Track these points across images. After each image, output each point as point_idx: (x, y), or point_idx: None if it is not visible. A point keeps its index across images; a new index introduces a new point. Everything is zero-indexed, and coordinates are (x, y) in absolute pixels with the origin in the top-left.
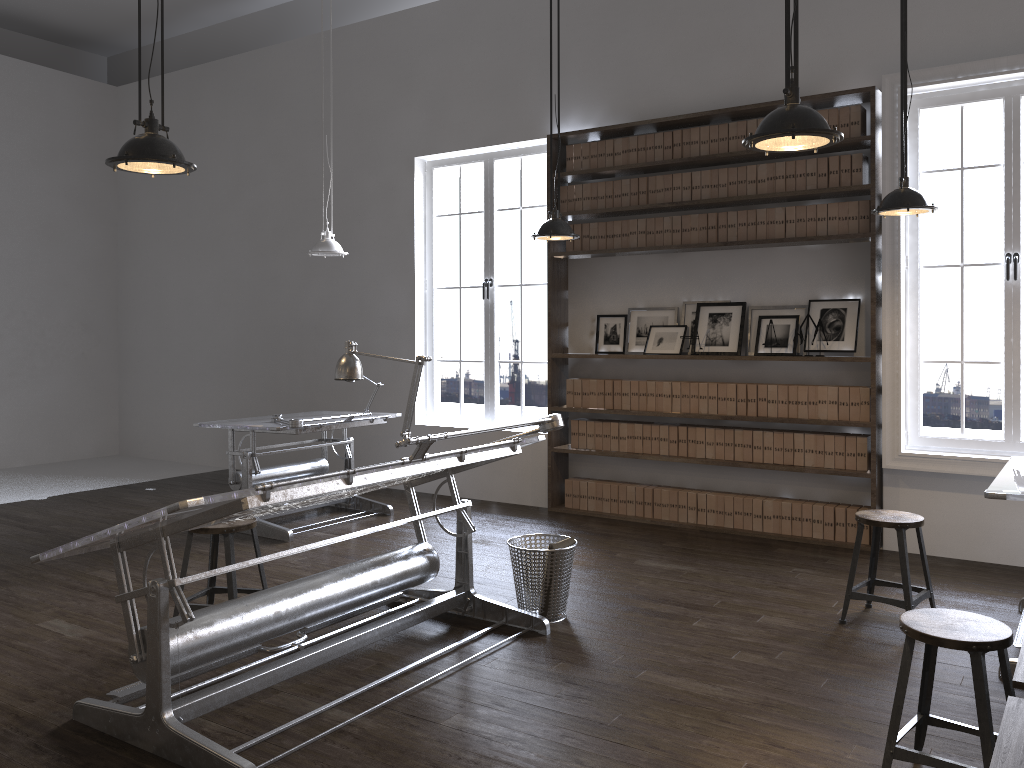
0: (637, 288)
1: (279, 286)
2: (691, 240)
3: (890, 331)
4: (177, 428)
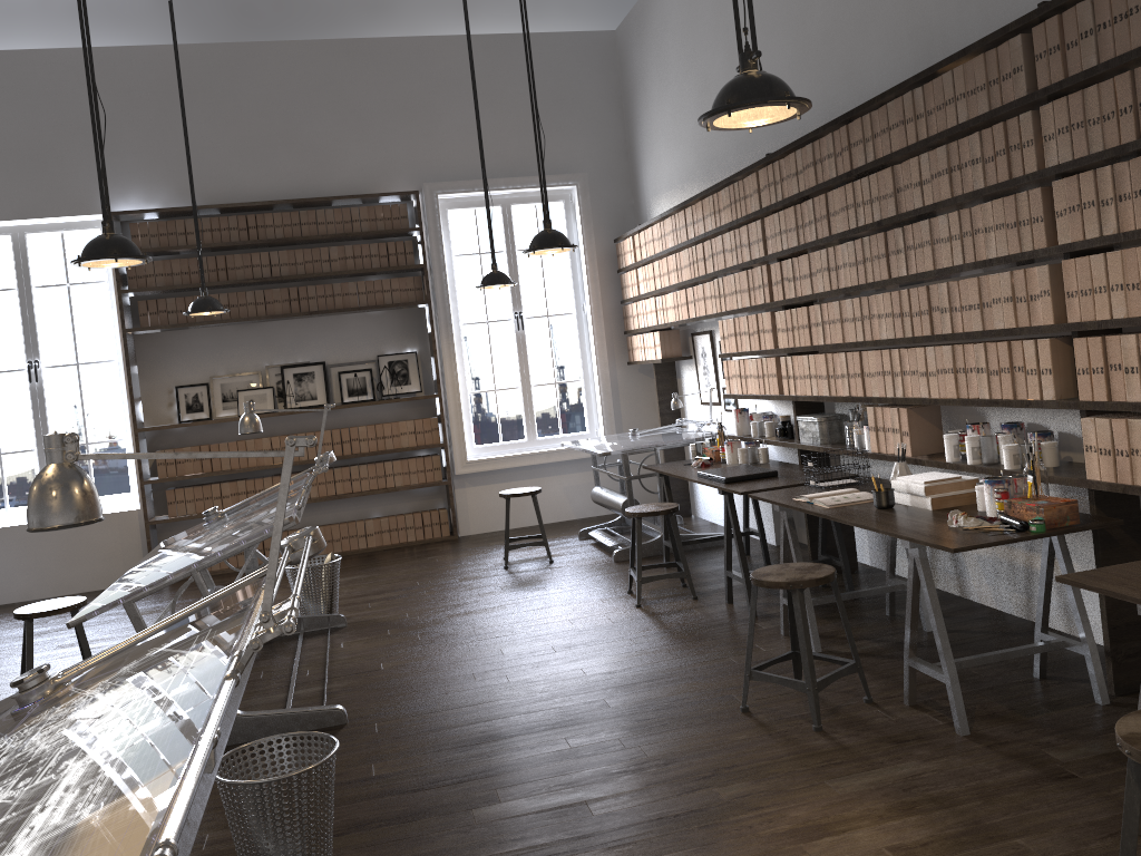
0: (216, 357)
1: None
2: (276, 311)
3: (450, 373)
4: None
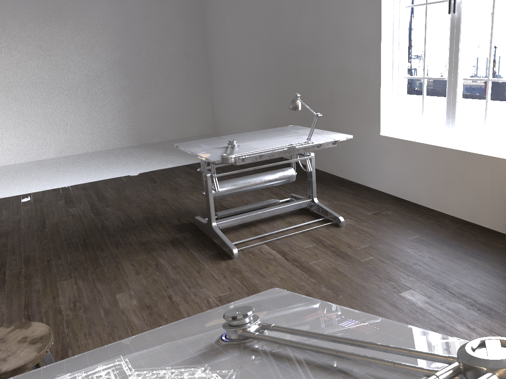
0: None
1: (283, 18)
2: None
3: None
4: (237, 120)
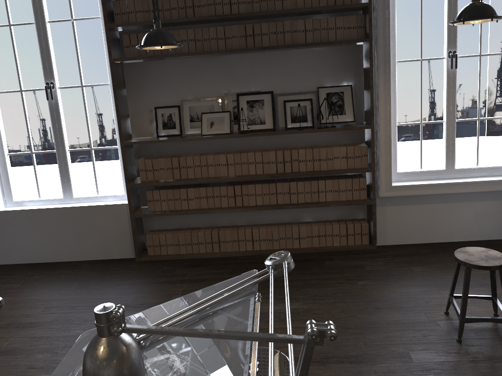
0: (186, 84)
1: None
2: (233, 46)
3: (384, 107)
4: None
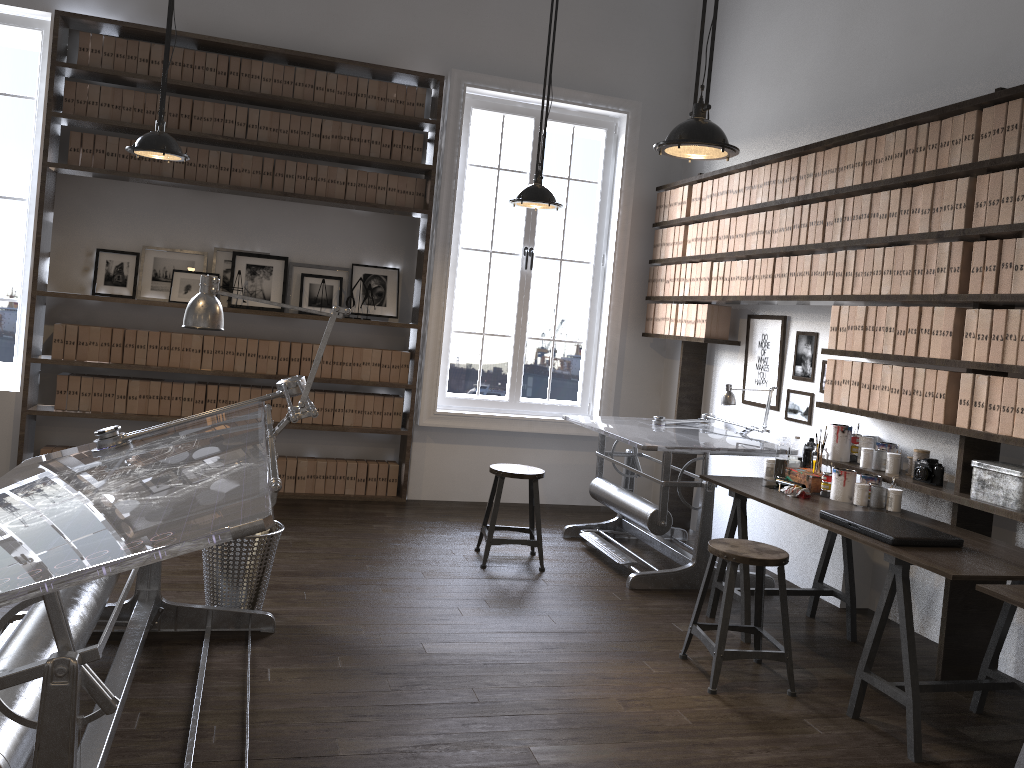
0: (156, 224)
1: None
2: (242, 182)
3: (437, 302)
4: None
